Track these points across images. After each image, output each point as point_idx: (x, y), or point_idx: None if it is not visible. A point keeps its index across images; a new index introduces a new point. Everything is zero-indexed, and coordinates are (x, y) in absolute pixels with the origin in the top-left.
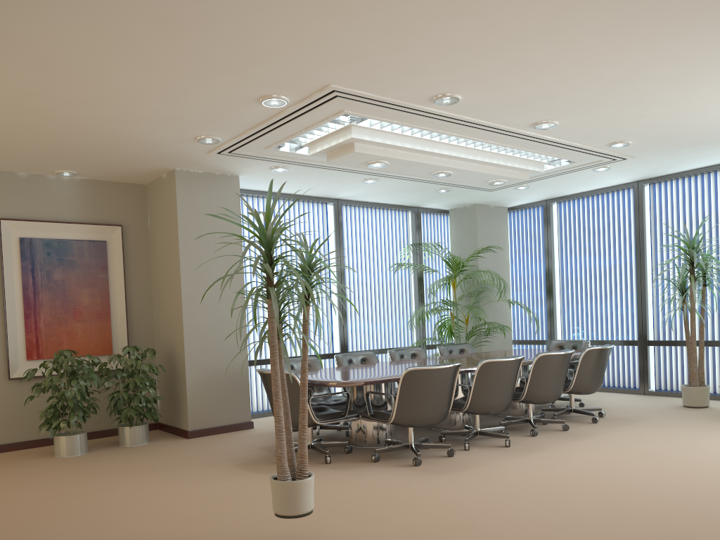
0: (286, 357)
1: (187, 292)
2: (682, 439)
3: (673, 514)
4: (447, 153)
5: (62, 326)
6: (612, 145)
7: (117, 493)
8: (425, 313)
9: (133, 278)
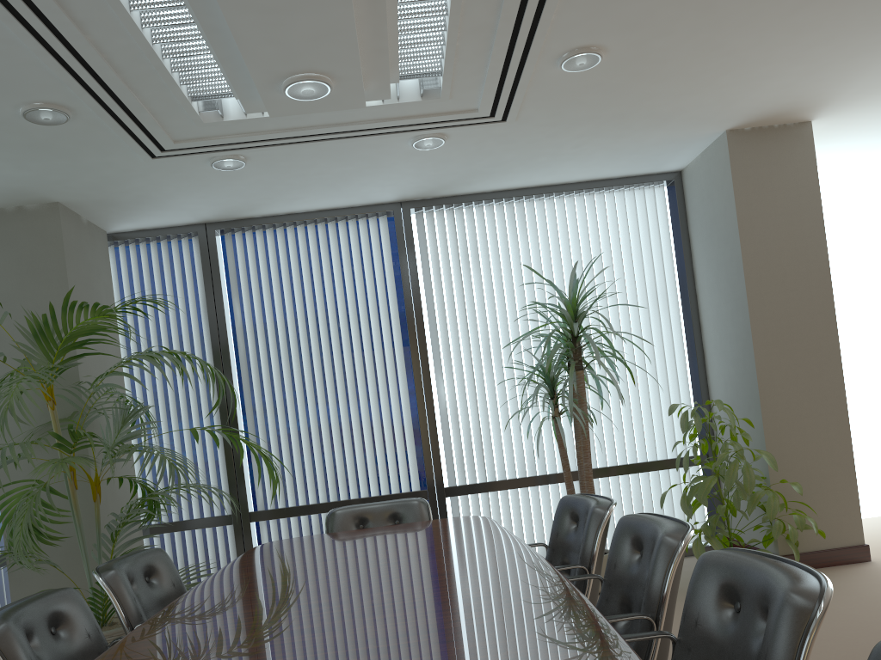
0: None
1: None
2: None
3: None
4: None
5: None
6: (577, 56)
7: None
8: None
9: None
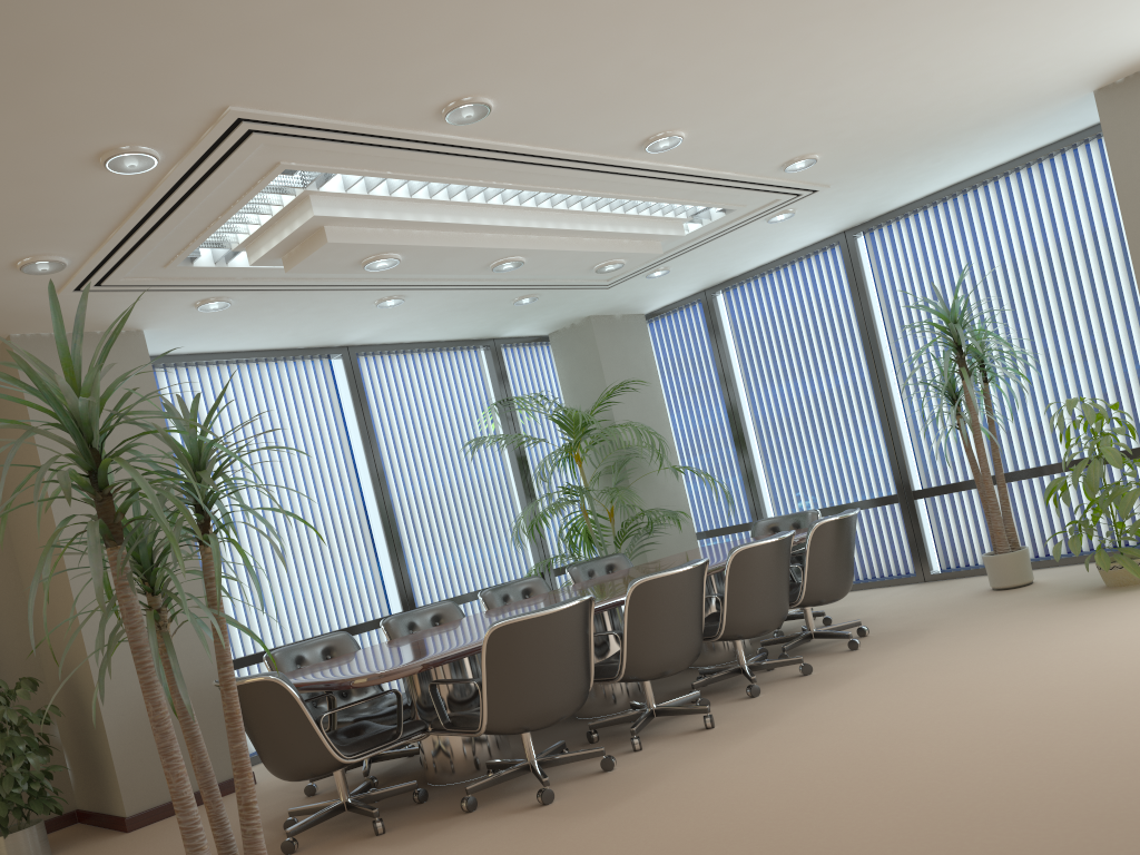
0: (174, 666)
1: (76, 559)
2: (1007, 650)
3: (1034, 813)
4: (505, 223)
5: None
6: (789, 167)
7: None
8: (540, 516)
9: None
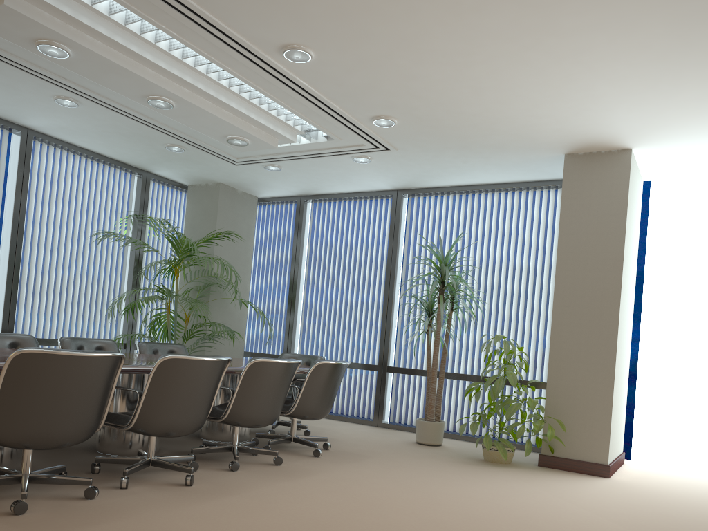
0: None
1: None
2: (414, 484)
3: None
4: (165, 67)
5: None
6: (376, 121)
7: None
8: (137, 303)
9: None
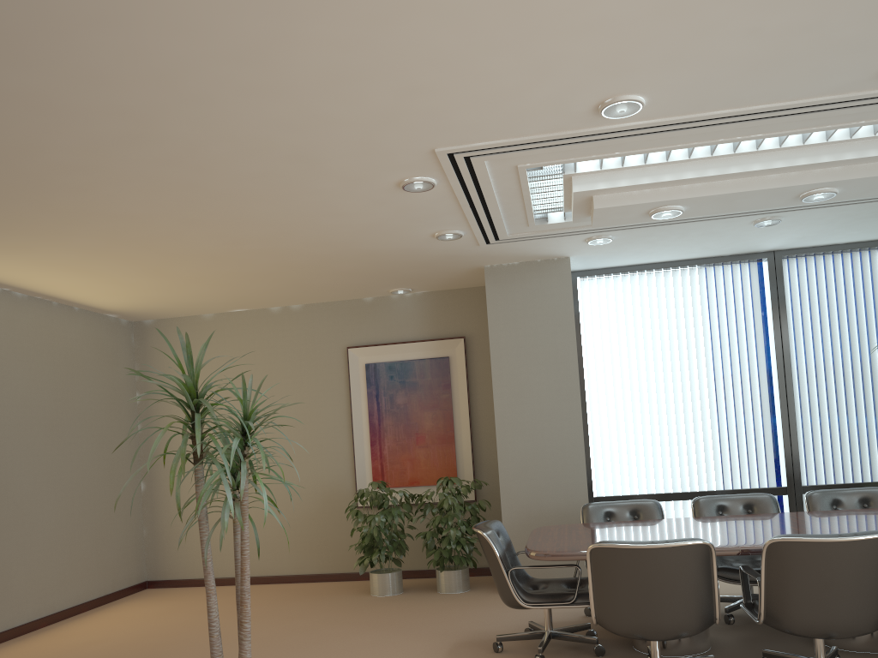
0: (209, 535)
1: (501, 412)
2: None
3: None
4: (784, 165)
5: (405, 453)
6: None
7: (303, 651)
8: None
9: (480, 396)
